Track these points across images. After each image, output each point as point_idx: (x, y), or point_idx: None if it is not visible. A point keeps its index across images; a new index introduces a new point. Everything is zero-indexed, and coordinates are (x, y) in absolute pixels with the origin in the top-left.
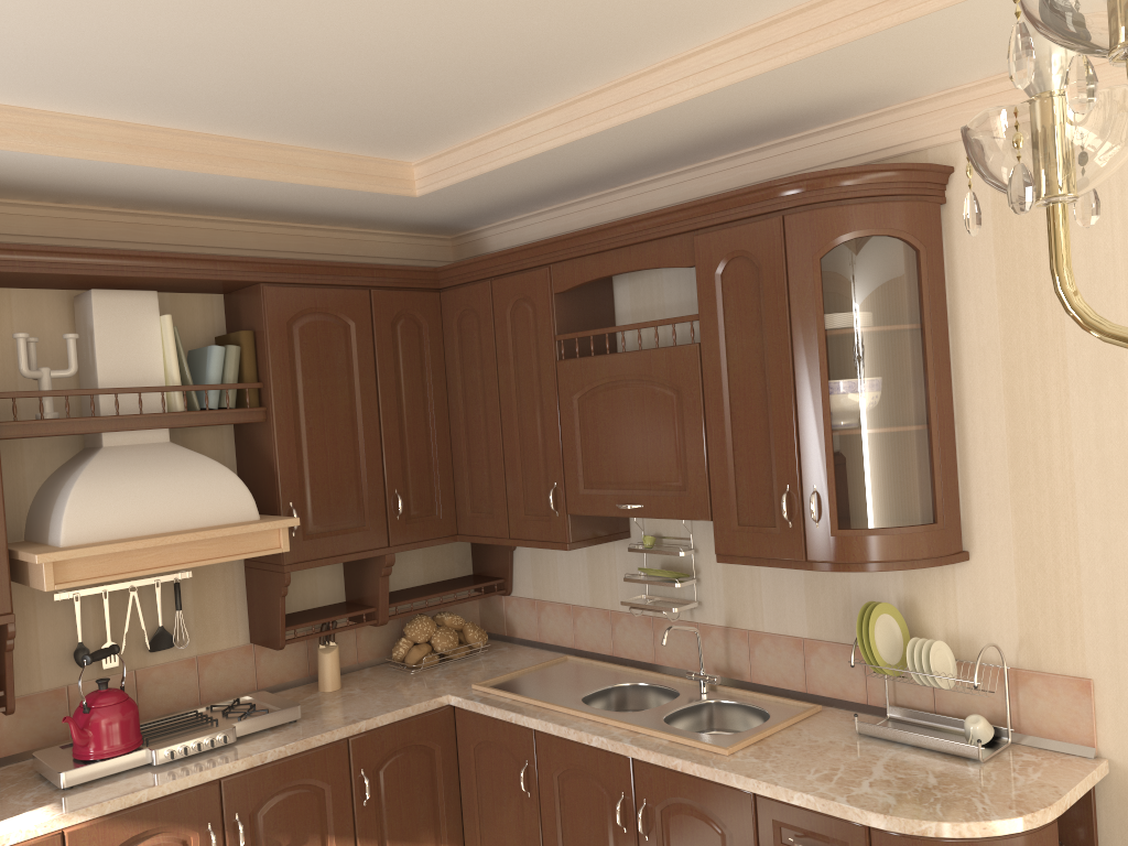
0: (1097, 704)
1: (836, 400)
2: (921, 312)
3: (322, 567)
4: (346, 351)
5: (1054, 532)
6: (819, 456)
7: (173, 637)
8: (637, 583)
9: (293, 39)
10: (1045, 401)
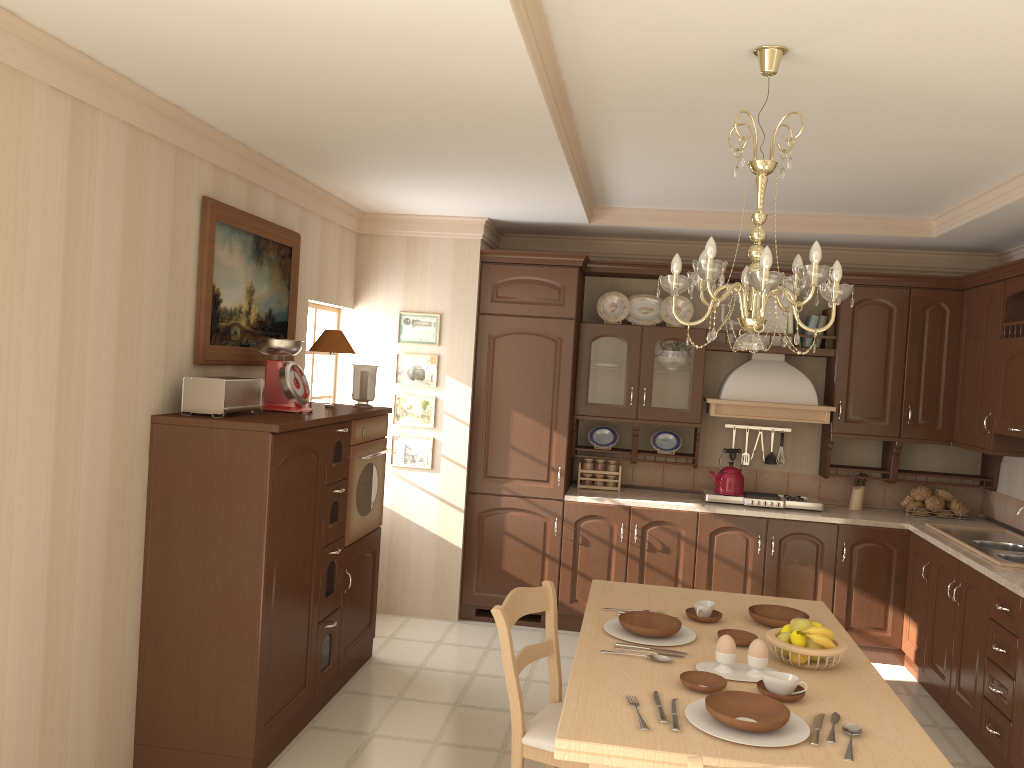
0: None
1: None
2: None
3: (868, 445)
4: (888, 323)
5: None
6: None
7: (776, 459)
8: None
9: (808, 187)
10: None
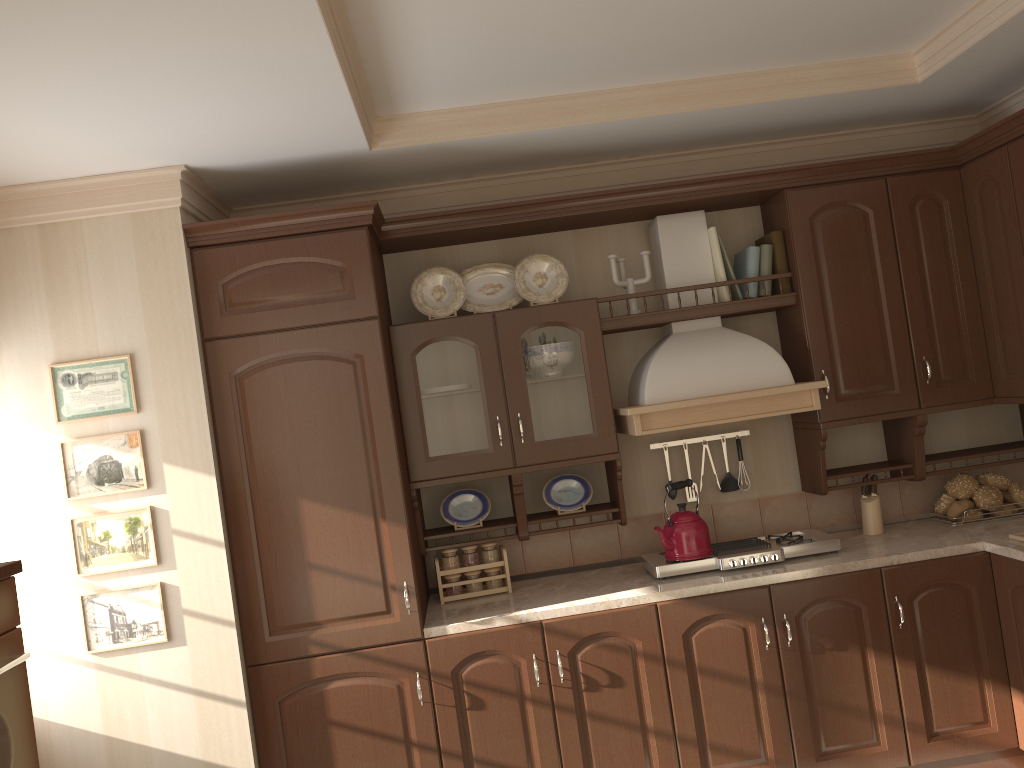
0: None
1: None
2: None
3: (862, 430)
4: (865, 237)
5: None
6: None
7: (737, 481)
8: None
9: None
10: None
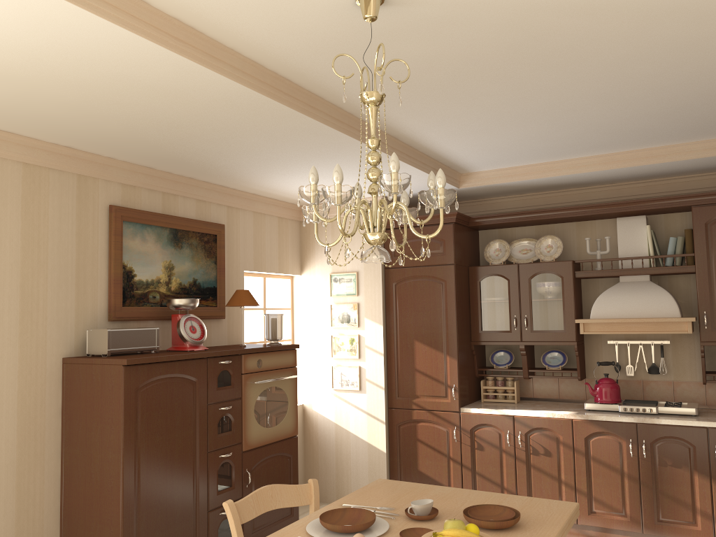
0: None
1: None
2: None
3: None
4: None
5: None
6: None
7: (659, 369)
8: None
9: (600, 124)
10: None
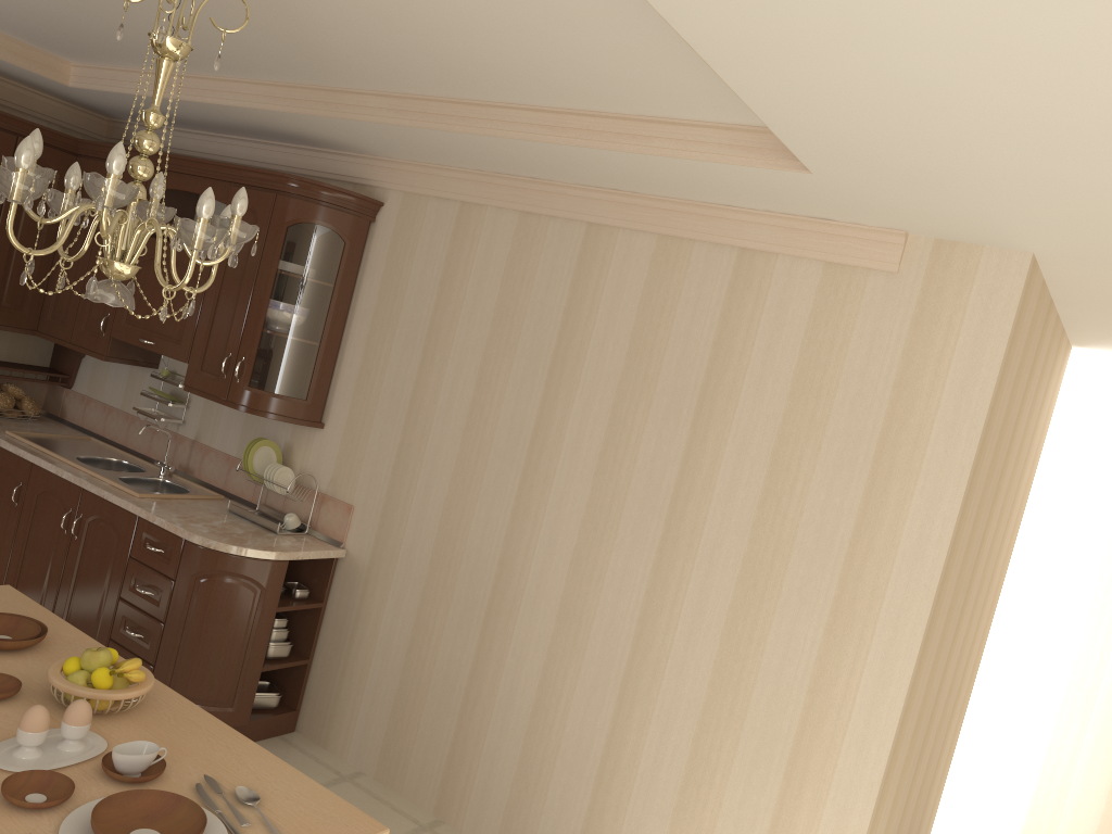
0: (352, 520)
1: (271, 312)
2: (336, 278)
3: None
4: None
5: (363, 423)
6: (251, 341)
7: None
8: (153, 400)
9: None
10: (381, 350)
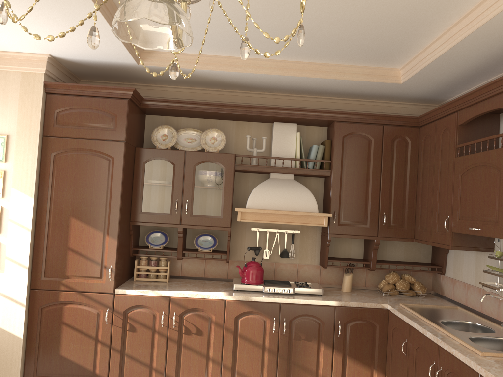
0: None
1: None
2: None
3: (354, 242)
4: (368, 151)
5: None
6: None
7: (289, 253)
8: (494, 276)
9: (307, 19)
10: None
